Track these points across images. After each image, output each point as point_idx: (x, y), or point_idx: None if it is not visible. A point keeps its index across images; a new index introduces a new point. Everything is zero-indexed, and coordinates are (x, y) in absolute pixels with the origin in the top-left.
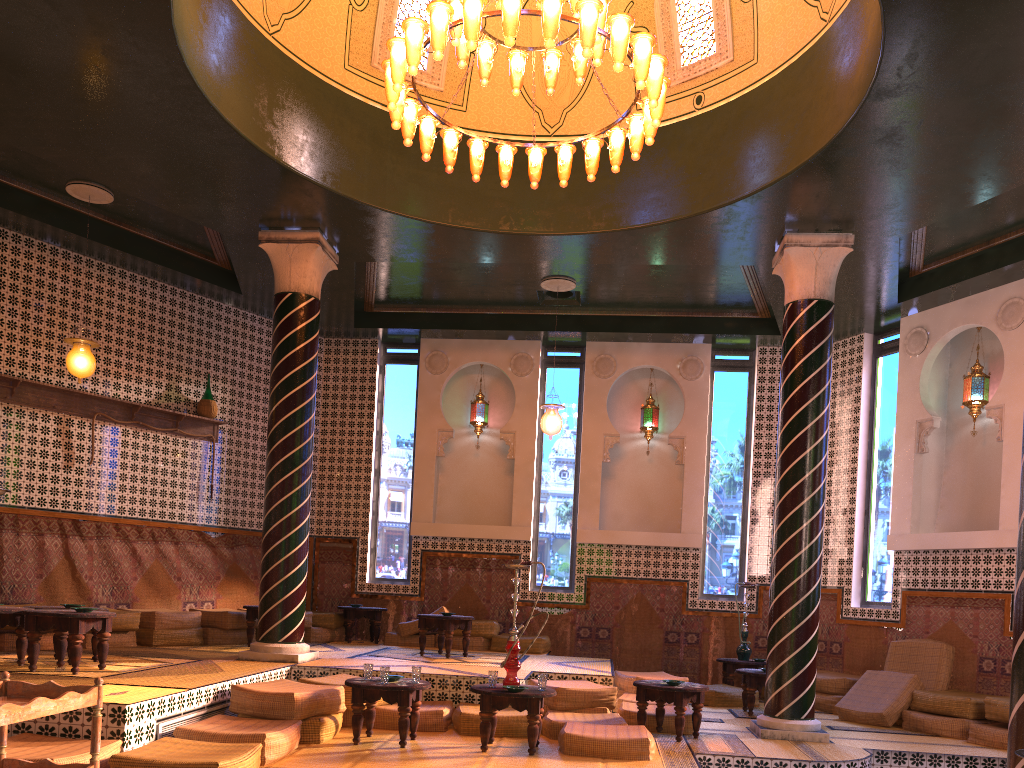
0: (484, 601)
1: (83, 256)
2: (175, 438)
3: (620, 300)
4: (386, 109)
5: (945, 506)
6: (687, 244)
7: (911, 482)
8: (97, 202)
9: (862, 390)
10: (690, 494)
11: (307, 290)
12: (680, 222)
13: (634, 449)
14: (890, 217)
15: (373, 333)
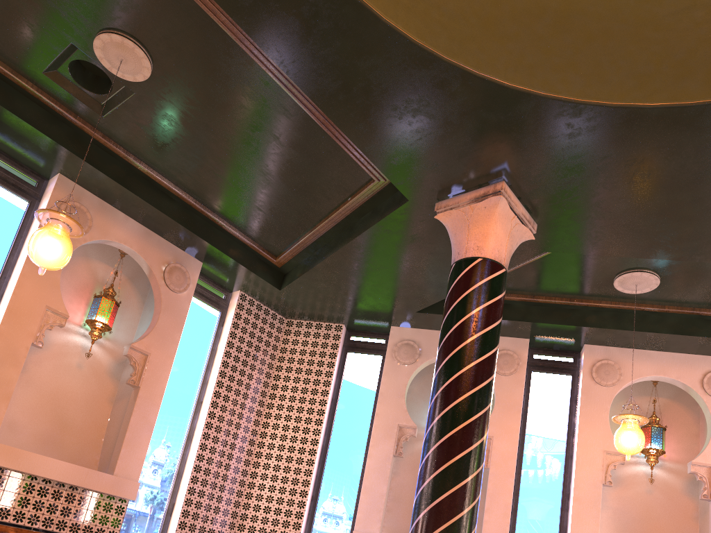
0: None
1: None
2: None
3: (166, 146)
4: None
5: (393, 511)
6: (408, 117)
7: (386, 482)
8: None
9: (333, 376)
10: (138, 427)
11: None
12: (463, 76)
13: (63, 343)
14: (584, 227)
15: None
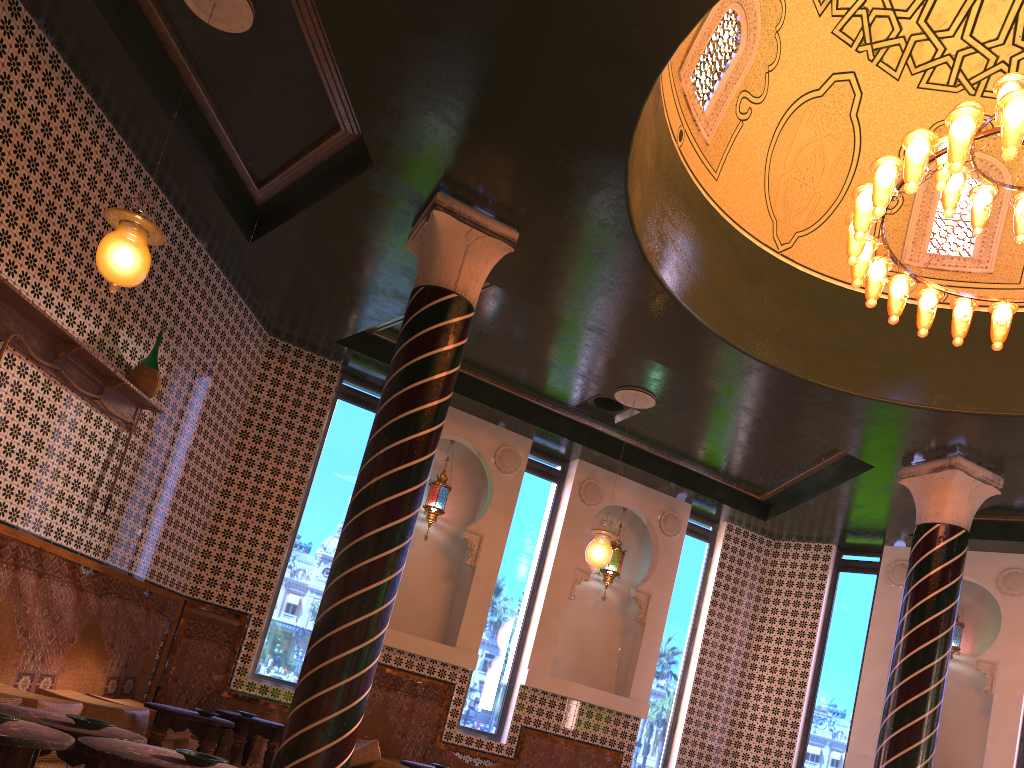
0: (399, 734)
1: (74, 77)
2: (90, 410)
3: (662, 435)
4: (670, 132)
5: None
6: (860, 426)
7: (880, 706)
8: (206, 19)
9: (824, 598)
10: (645, 657)
11: (473, 300)
12: (898, 407)
13: (583, 589)
14: None
15: (347, 357)
